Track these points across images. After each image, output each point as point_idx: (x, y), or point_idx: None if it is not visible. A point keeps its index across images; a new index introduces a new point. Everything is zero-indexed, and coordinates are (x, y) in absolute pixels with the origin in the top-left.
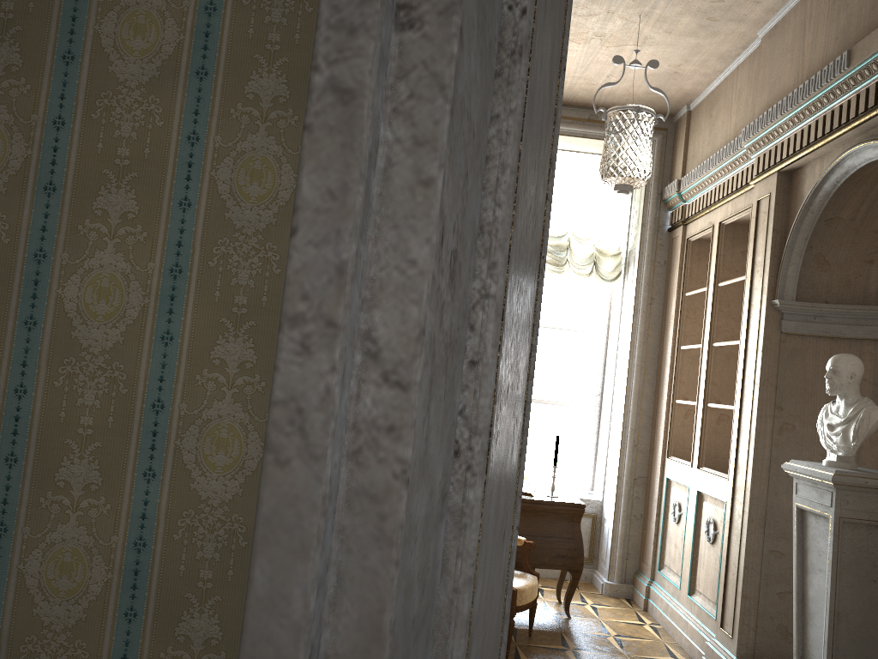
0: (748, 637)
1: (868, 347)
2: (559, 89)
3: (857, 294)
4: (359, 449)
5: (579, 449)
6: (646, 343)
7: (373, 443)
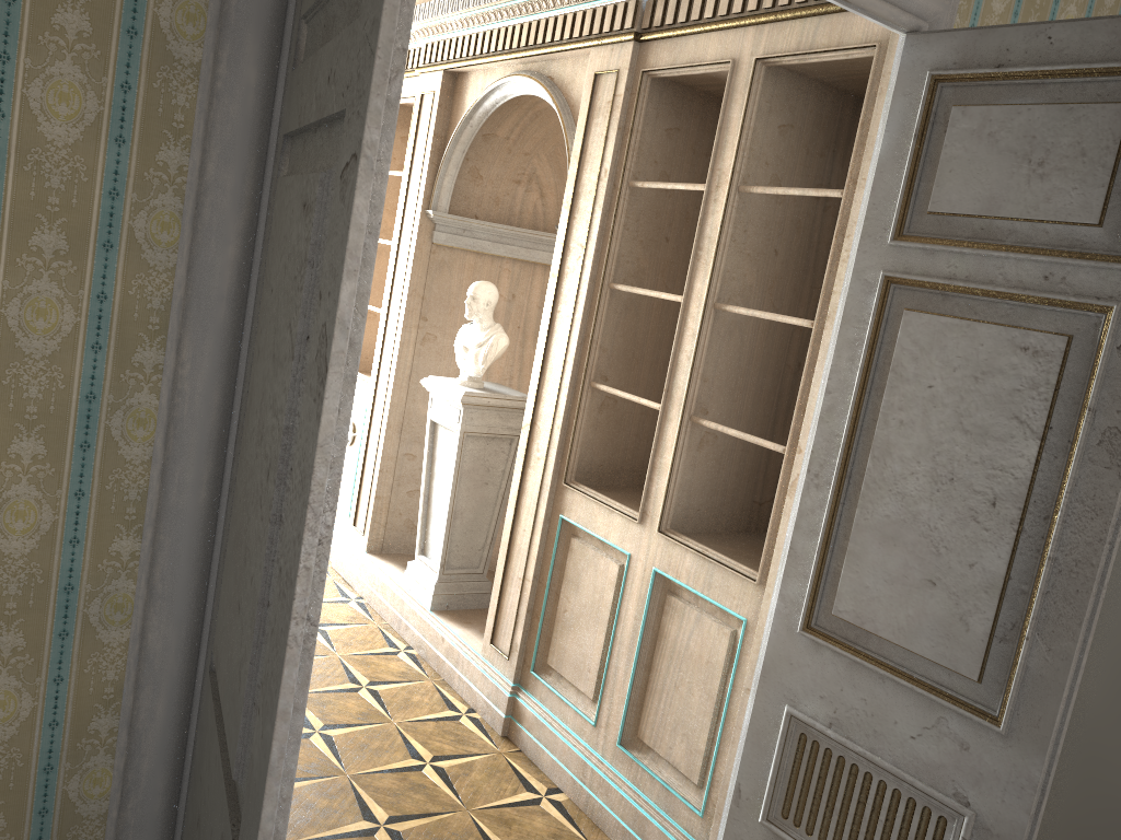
0: (378, 533)
1: (507, 265)
2: None
3: (504, 212)
4: (305, 639)
5: None
6: None
7: (308, 638)
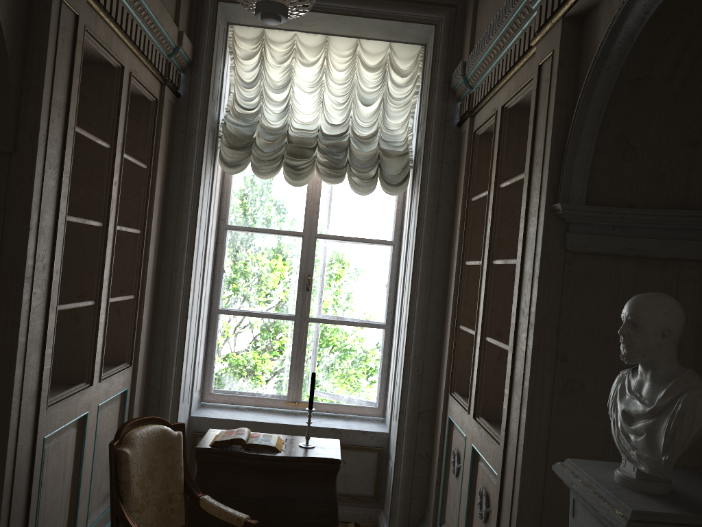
0: None
1: (690, 271)
2: None
3: (676, 194)
4: None
5: (369, 372)
6: (431, 257)
7: None
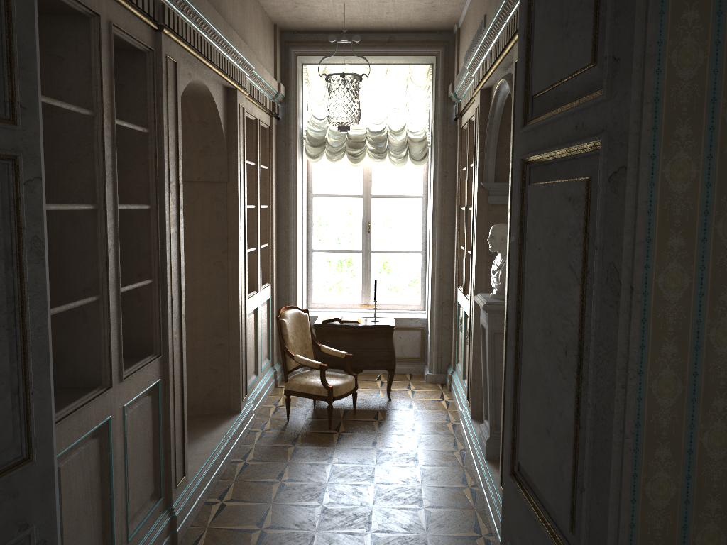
0: (477, 405)
1: None
2: (23, 235)
3: None
4: None
5: (412, 282)
6: (444, 205)
7: None
